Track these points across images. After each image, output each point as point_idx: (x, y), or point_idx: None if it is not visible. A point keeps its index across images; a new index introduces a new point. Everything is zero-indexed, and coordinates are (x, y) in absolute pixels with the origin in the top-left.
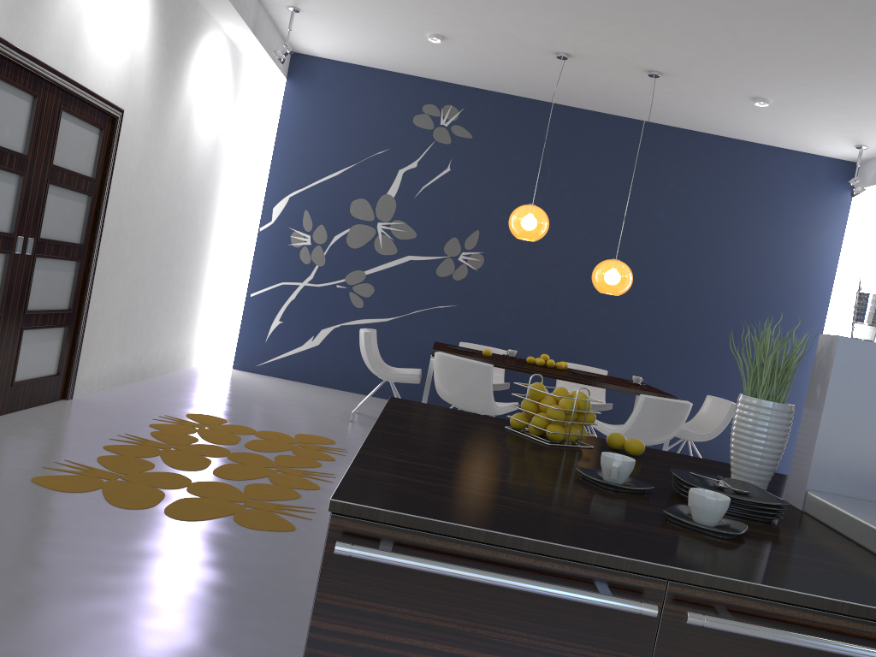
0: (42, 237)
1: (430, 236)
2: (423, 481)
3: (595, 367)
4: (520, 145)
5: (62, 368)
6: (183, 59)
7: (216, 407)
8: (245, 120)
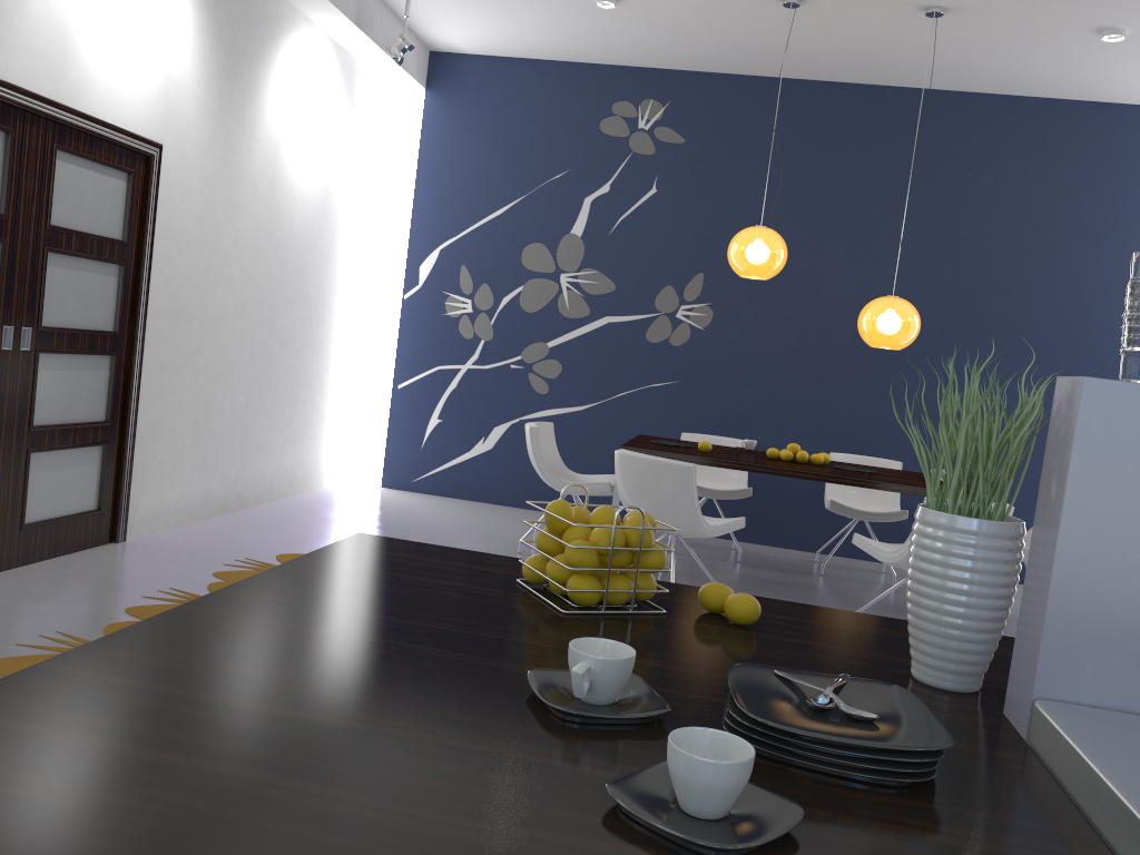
0: (47, 325)
1: (634, 287)
2: (71, 734)
3: (887, 457)
4: (754, 144)
5: (103, 500)
6: (256, 71)
7: (326, 543)
8: (374, 150)
